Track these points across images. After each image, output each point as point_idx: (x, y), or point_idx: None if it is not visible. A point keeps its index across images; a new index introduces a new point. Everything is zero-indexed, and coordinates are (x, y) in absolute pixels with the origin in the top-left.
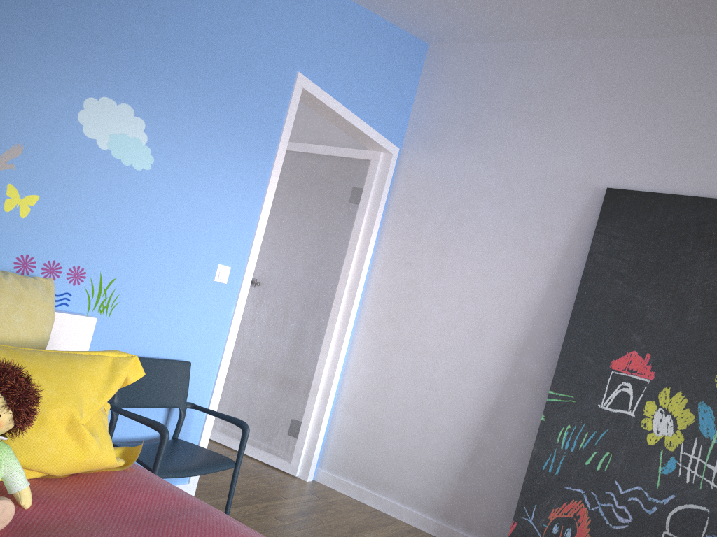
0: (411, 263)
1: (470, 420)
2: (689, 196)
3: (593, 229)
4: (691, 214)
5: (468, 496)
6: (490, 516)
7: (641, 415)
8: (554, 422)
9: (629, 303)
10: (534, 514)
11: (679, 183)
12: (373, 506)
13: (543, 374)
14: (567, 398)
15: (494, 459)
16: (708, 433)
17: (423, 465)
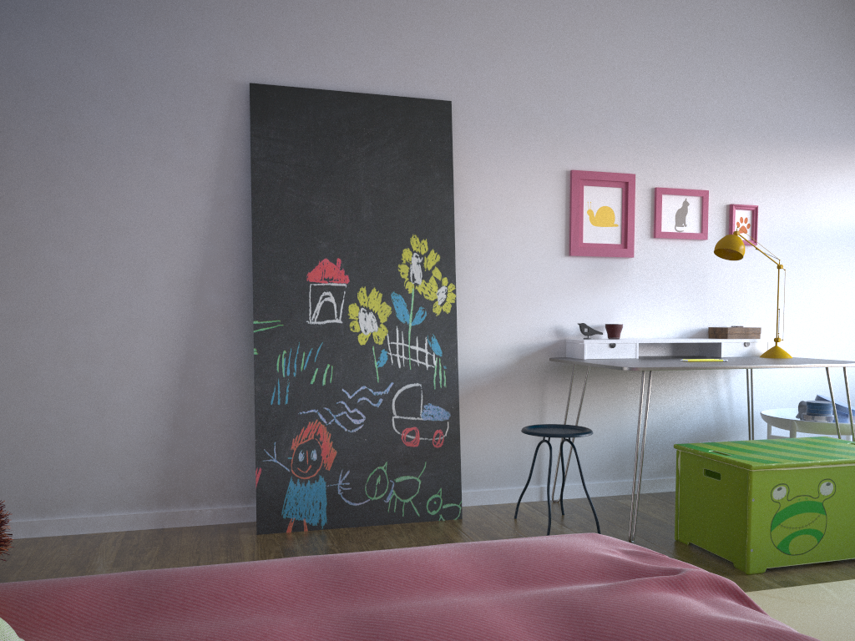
0: (4, 200)
1: (159, 383)
2: (334, 91)
3: (245, 133)
4: (340, 110)
5: (184, 467)
6: (216, 477)
7: (348, 320)
8: (269, 352)
9: (307, 210)
10: (276, 451)
11: (320, 77)
12: (57, 534)
13: (233, 306)
14: (275, 324)
15: (203, 416)
16: (405, 319)
17: (114, 456)
